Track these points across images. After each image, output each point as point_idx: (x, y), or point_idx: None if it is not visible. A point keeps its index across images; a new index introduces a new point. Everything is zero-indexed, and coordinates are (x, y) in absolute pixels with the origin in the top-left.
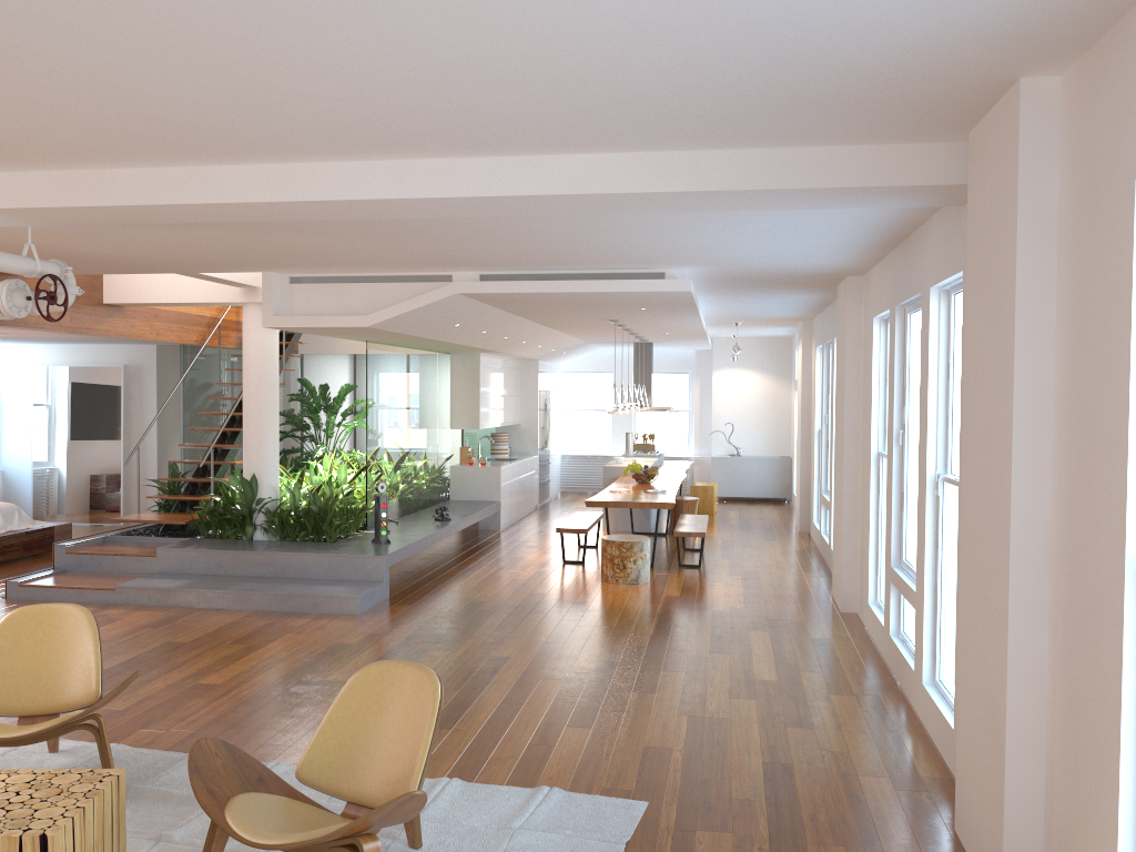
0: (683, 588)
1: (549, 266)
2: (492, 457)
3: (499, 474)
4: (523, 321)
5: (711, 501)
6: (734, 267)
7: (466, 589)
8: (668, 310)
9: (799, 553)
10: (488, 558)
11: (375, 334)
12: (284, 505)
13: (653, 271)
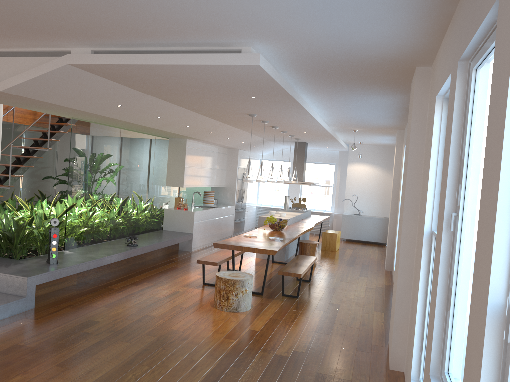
0: (270, 321)
1: (135, 39)
2: (203, 205)
3: (193, 216)
4: (189, 112)
5: (334, 243)
6: (303, 45)
7: (102, 305)
8: (275, 101)
9: (378, 290)
10: (156, 275)
11: (49, 107)
12: (2, 228)
13: (232, 48)
